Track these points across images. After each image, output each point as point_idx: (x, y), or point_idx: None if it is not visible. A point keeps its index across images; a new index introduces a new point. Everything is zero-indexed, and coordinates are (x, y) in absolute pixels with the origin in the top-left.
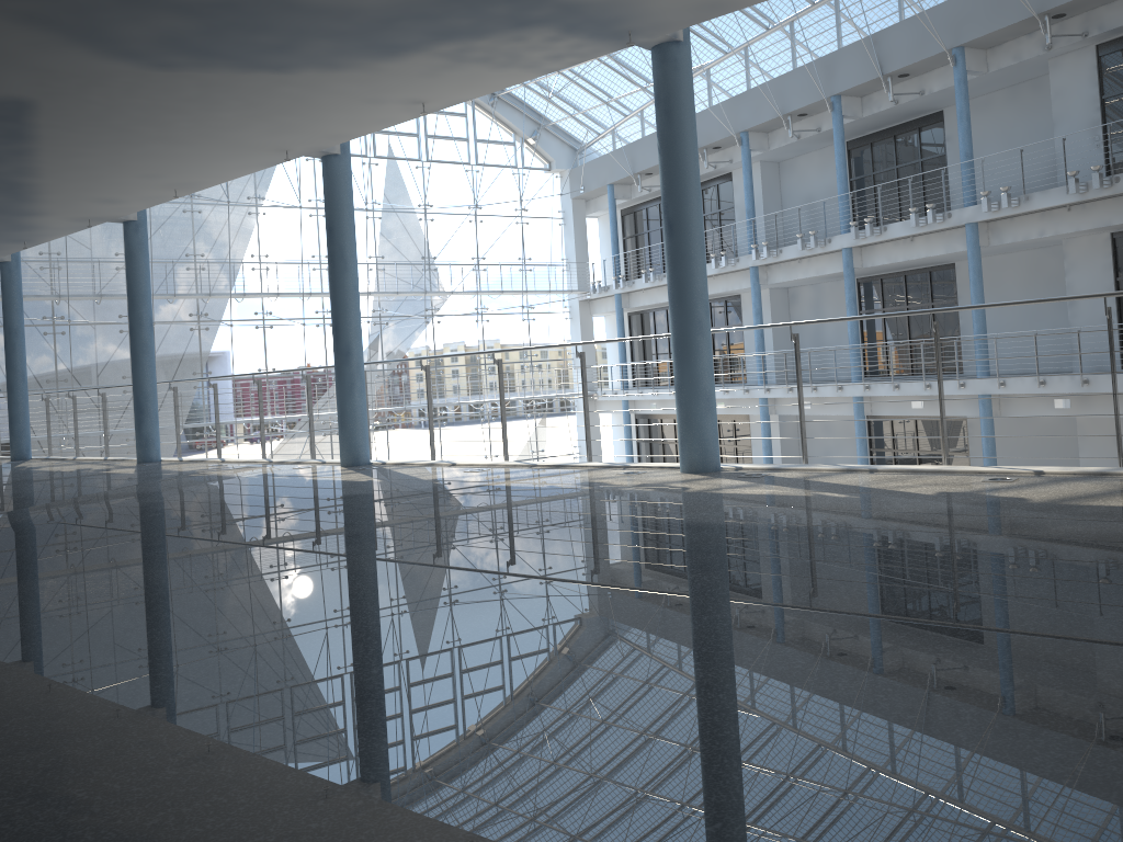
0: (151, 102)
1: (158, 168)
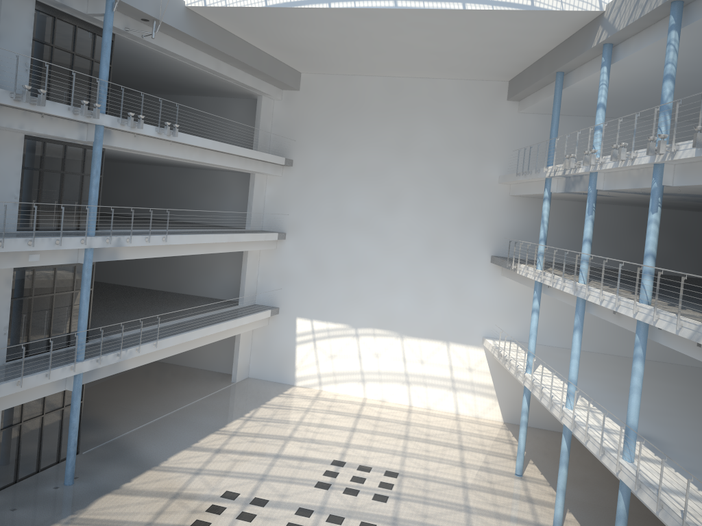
0: None
1: None
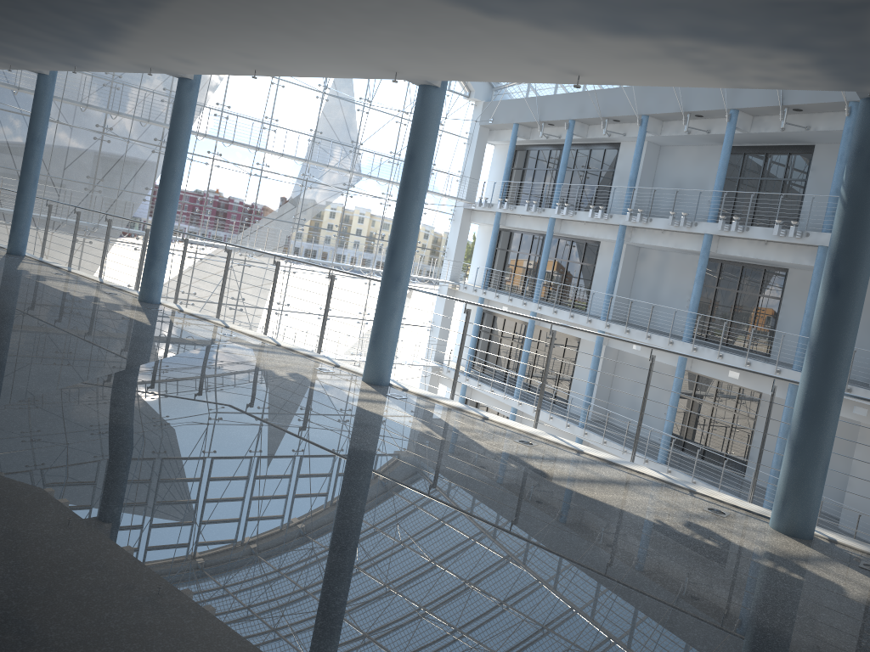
0: (323, 2)
1: (260, 51)
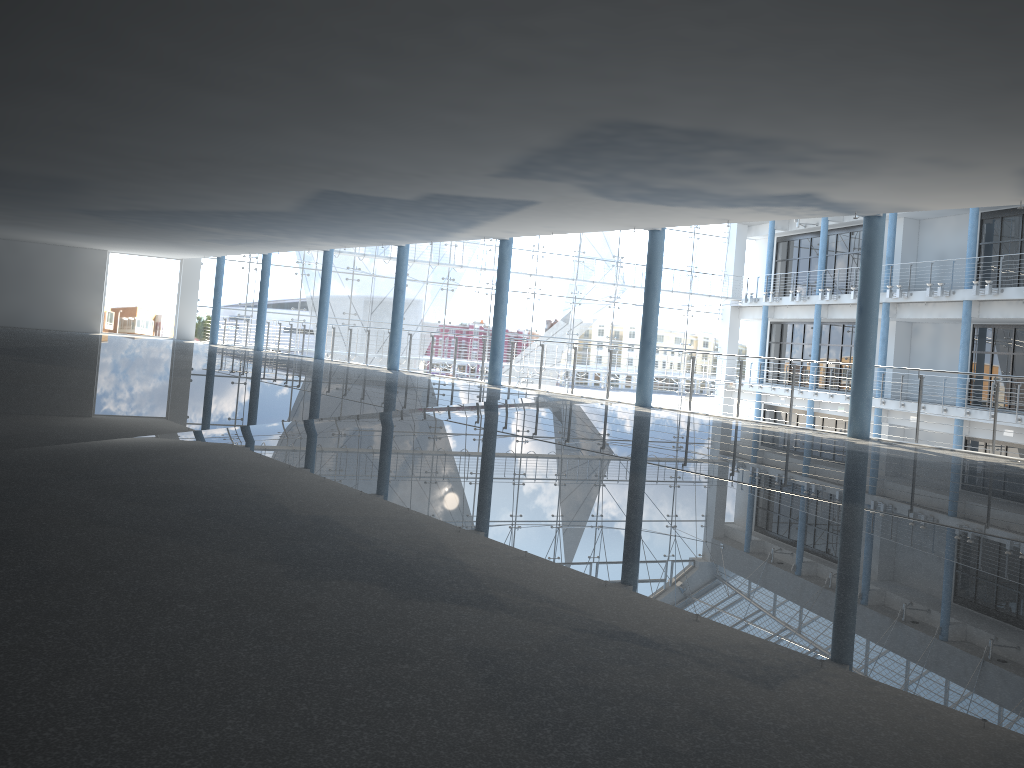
0: (593, 207)
1: (557, 225)
